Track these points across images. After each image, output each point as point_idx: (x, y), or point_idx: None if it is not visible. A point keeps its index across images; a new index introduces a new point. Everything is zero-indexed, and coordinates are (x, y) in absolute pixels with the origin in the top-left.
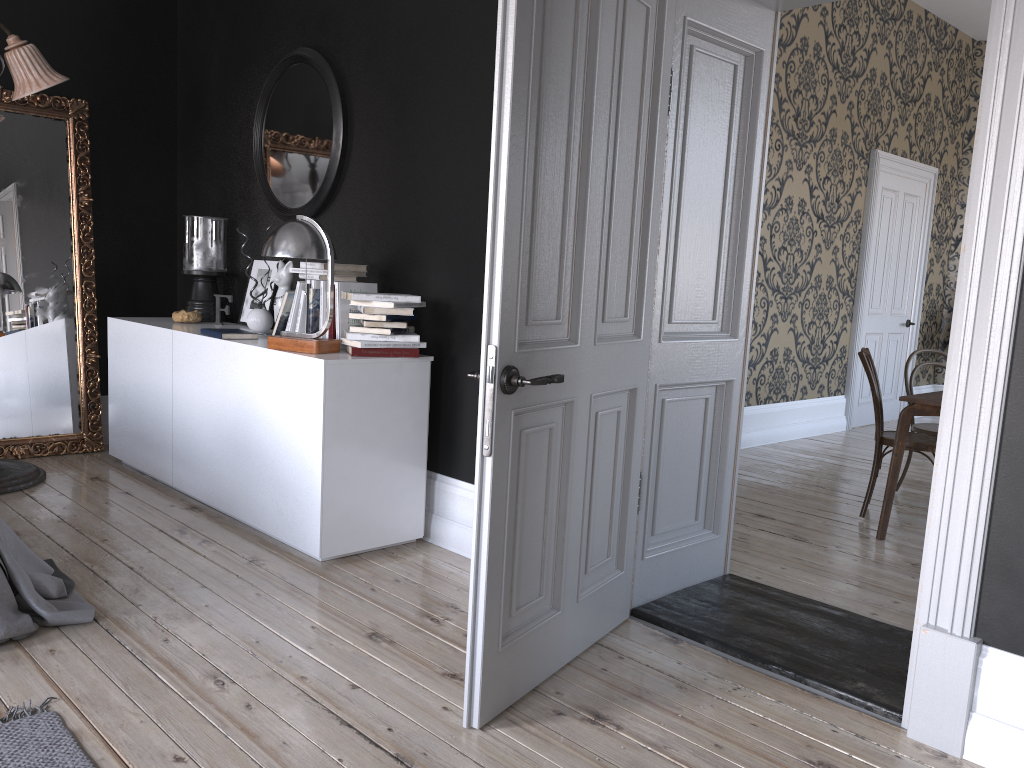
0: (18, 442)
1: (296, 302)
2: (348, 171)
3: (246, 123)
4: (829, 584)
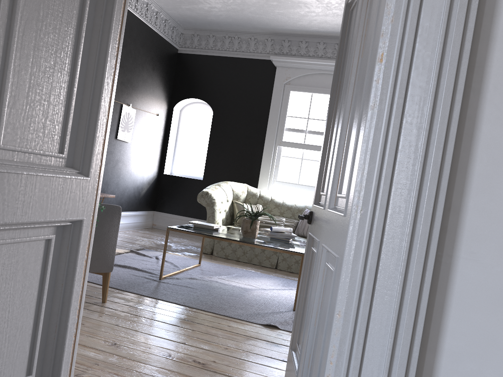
0: None
1: None
2: None
3: None
4: None
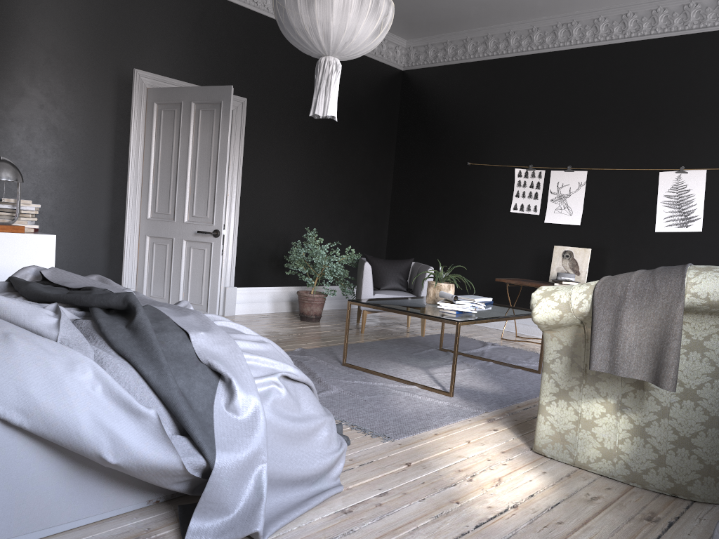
0: None
1: None
2: None
3: None
4: None
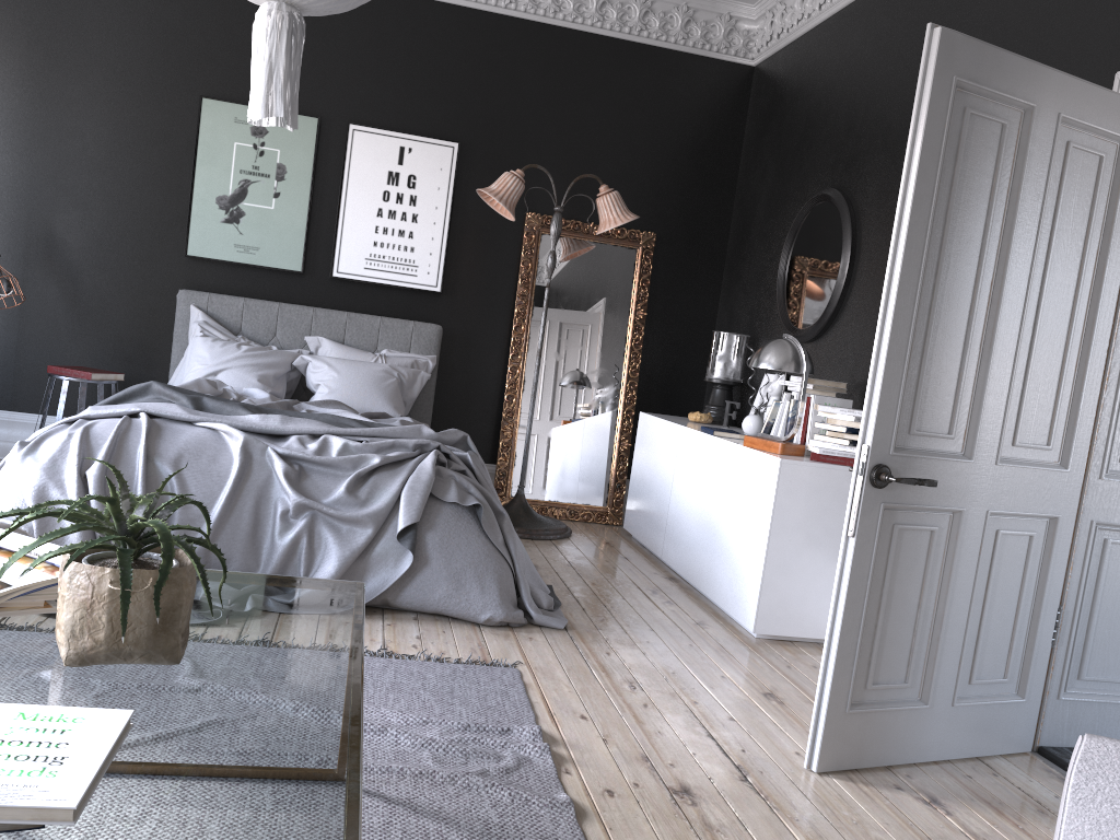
0: (558, 505)
1: (780, 410)
2: (849, 298)
3: (777, 252)
4: None
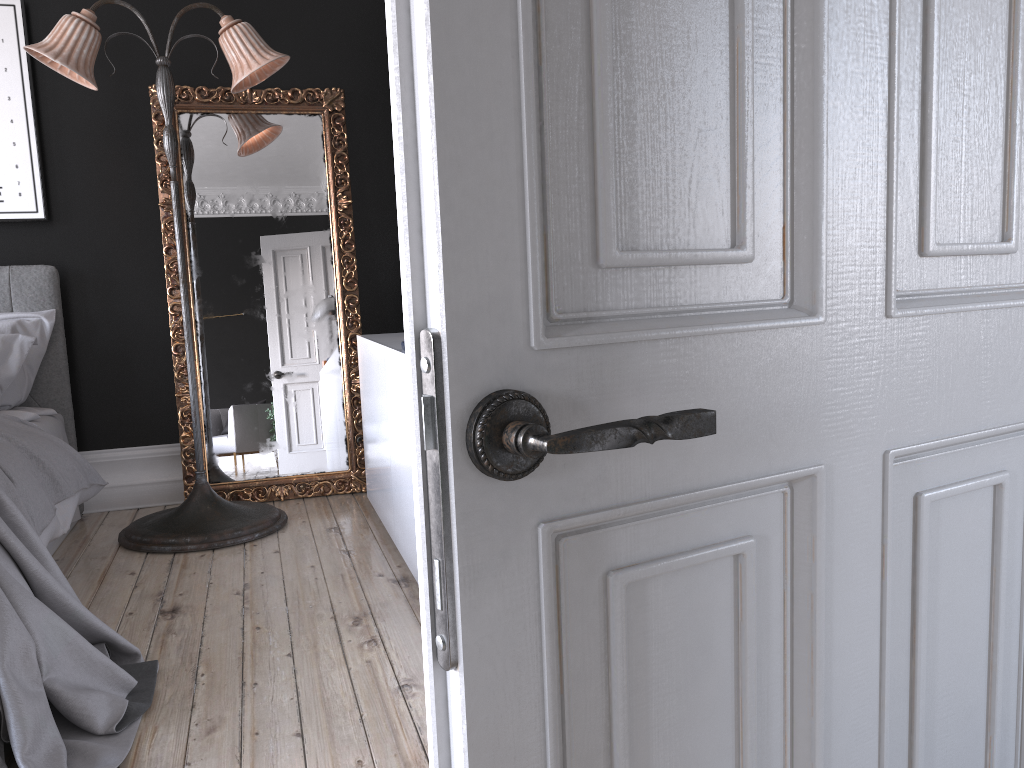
0: (280, 482)
1: None
2: None
3: None
4: None
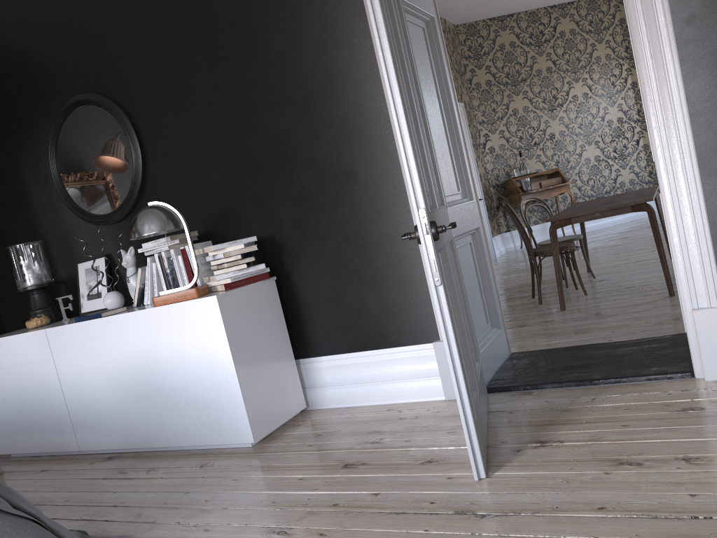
0: None
1: (150, 273)
2: (151, 172)
3: (38, 165)
4: (568, 337)
